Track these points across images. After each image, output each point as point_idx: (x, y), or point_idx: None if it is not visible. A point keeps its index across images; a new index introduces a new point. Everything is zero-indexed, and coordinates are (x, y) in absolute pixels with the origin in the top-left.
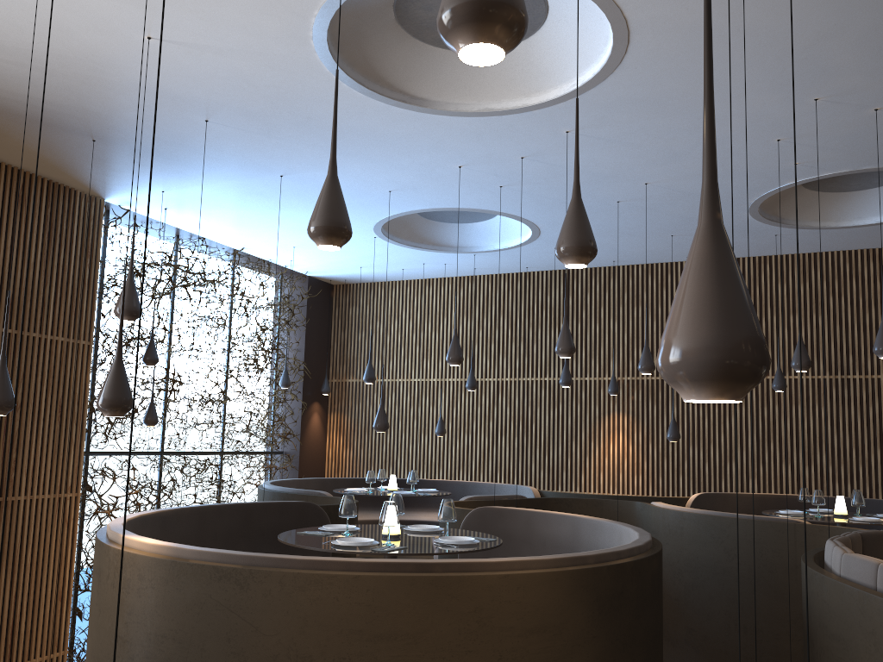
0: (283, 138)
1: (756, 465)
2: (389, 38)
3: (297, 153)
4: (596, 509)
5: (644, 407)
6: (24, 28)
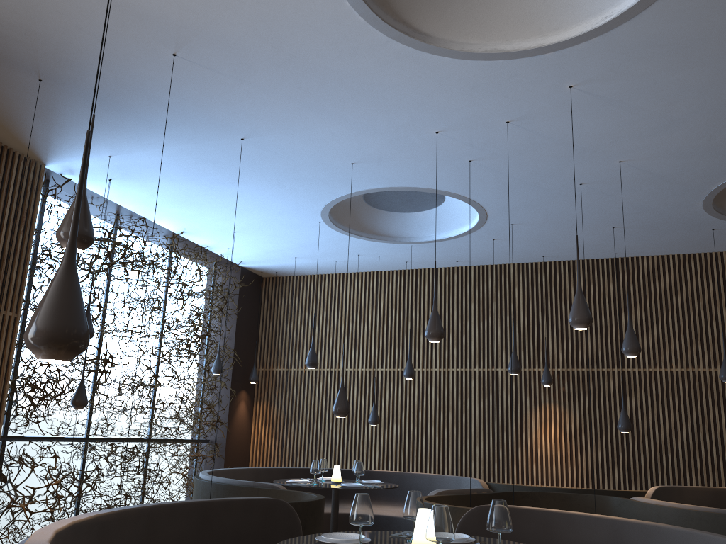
0: (256, 84)
1: (693, 457)
2: None
3: (266, 106)
4: (564, 505)
5: (576, 398)
6: None
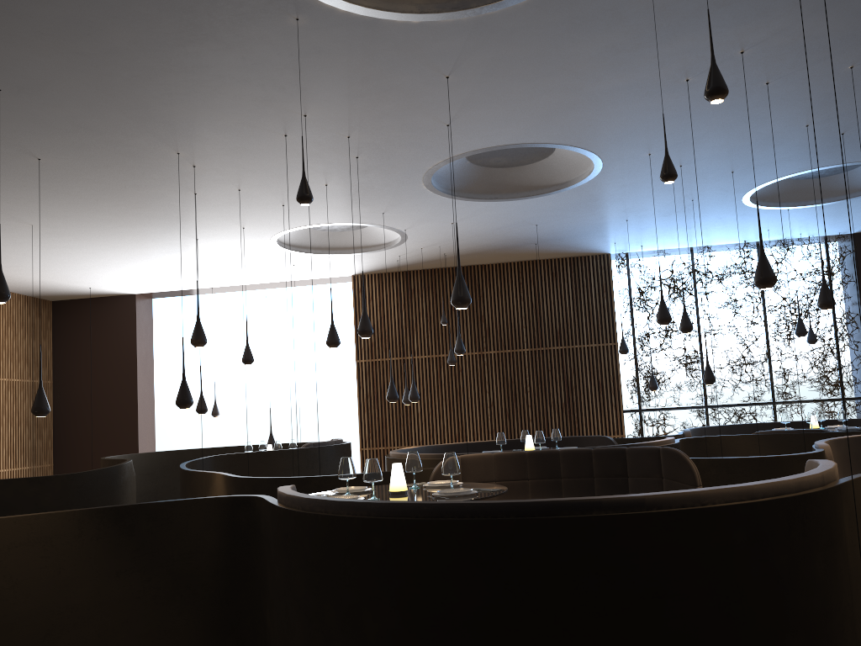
0: (574, 215)
1: None
2: (513, 173)
3: (597, 214)
4: None
5: None
6: (432, 236)
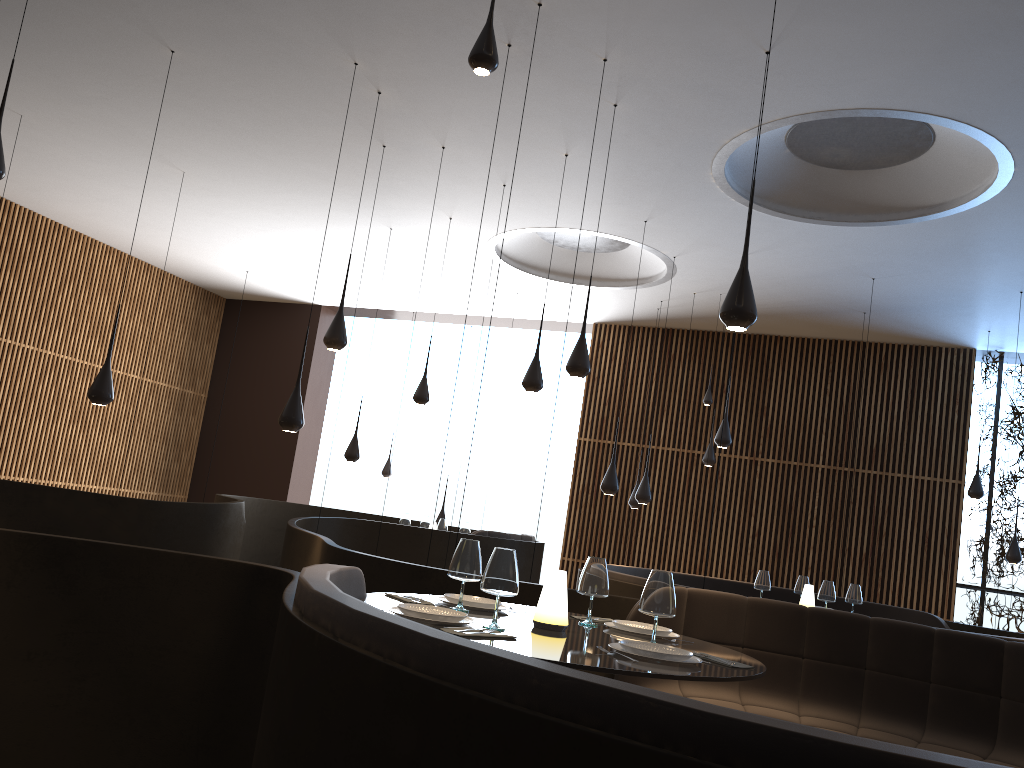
0: (937, 268)
1: None
2: (855, 181)
3: (975, 273)
4: None
5: None
6: (712, 275)
